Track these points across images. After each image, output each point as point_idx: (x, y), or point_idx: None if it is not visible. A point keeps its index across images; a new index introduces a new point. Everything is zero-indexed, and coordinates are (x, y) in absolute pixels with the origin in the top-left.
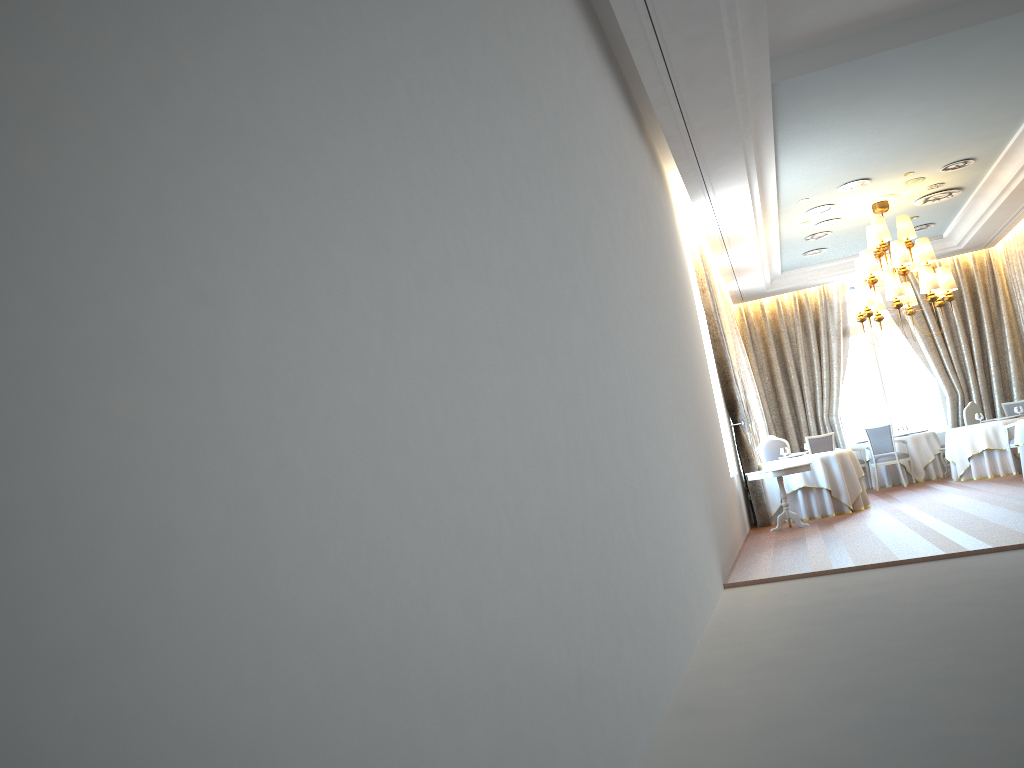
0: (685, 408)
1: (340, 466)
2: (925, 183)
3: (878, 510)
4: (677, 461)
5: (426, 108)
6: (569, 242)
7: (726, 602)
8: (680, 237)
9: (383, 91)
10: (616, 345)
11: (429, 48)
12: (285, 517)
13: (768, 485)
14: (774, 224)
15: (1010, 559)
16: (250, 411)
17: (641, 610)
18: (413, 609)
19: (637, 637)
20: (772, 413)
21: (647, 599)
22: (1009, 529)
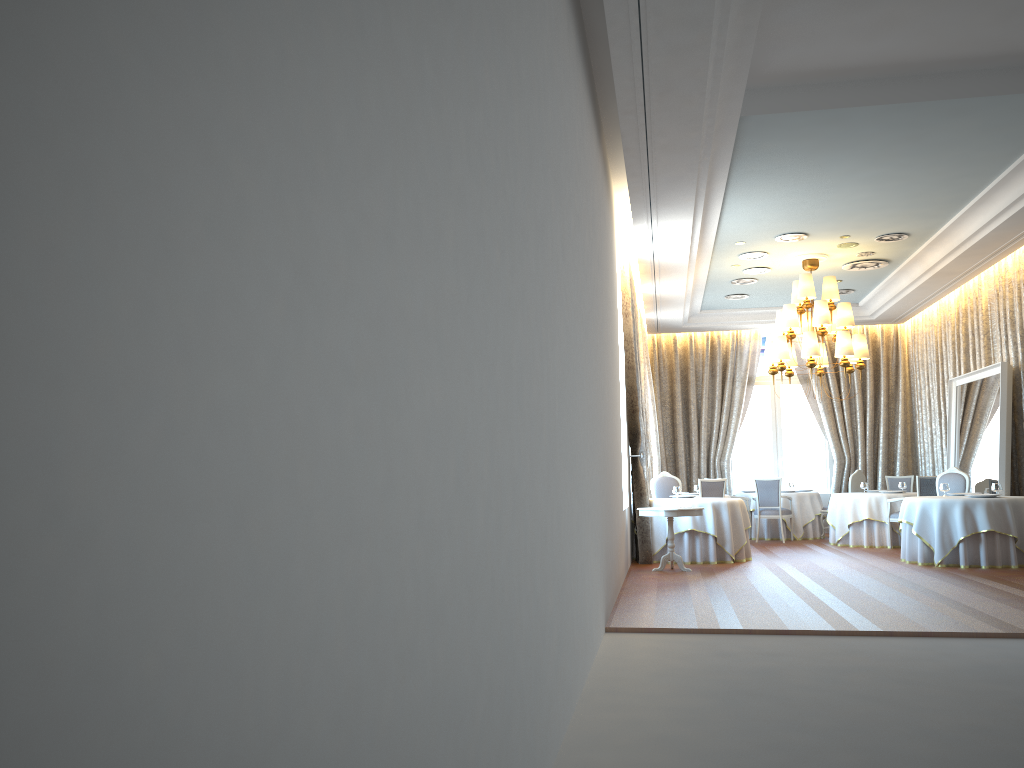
0: (598, 436)
1: (177, 513)
2: (857, 249)
3: (760, 565)
4: (585, 494)
5: (398, 14)
6: (525, 235)
7: (608, 650)
8: (615, 256)
9: None
10: (551, 361)
11: None
12: (45, 615)
13: (656, 522)
14: (706, 261)
15: (901, 647)
16: (6, 411)
17: (535, 673)
18: (261, 738)
19: (527, 707)
20: (666, 448)
21: (541, 658)
22: (895, 611)
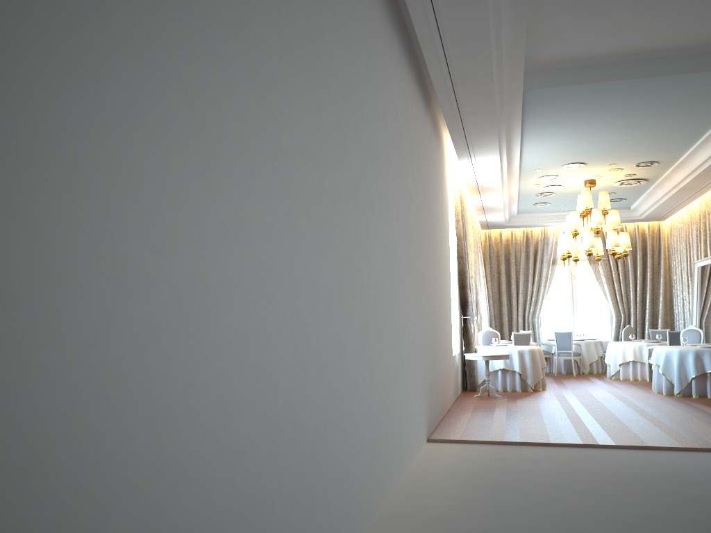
0: (421, 311)
1: (14, 430)
2: (623, 172)
3: (550, 393)
4: (404, 353)
5: (203, 104)
6: (335, 198)
7: (424, 455)
8: (446, 183)
9: (155, 92)
10: (364, 273)
11: (219, 54)
12: None
13: (479, 363)
14: (515, 182)
15: (624, 457)
16: None
17: (341, 478)
18: None
19: (332, 500)
20: (495, 309)
21: (349, 468)
22: (631, 430)
